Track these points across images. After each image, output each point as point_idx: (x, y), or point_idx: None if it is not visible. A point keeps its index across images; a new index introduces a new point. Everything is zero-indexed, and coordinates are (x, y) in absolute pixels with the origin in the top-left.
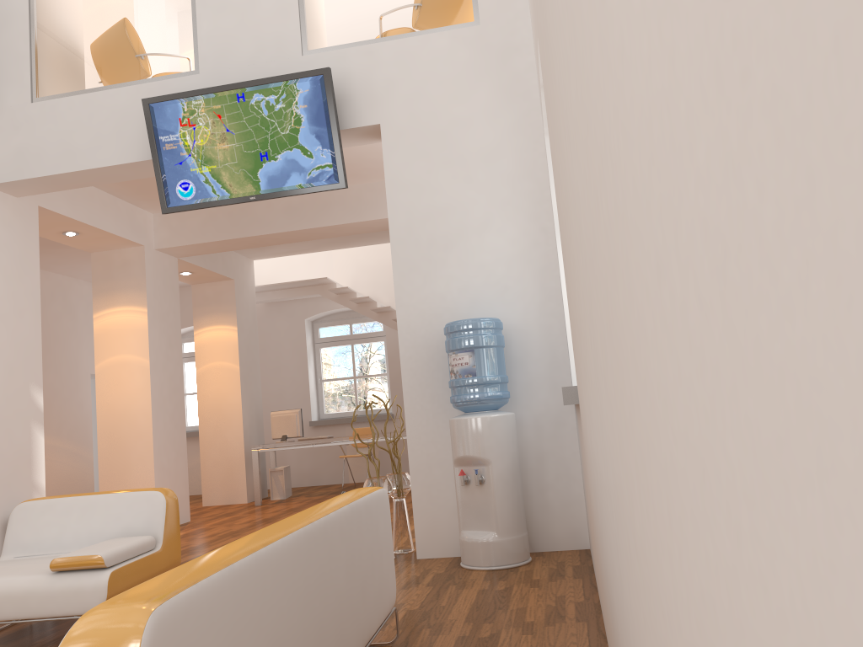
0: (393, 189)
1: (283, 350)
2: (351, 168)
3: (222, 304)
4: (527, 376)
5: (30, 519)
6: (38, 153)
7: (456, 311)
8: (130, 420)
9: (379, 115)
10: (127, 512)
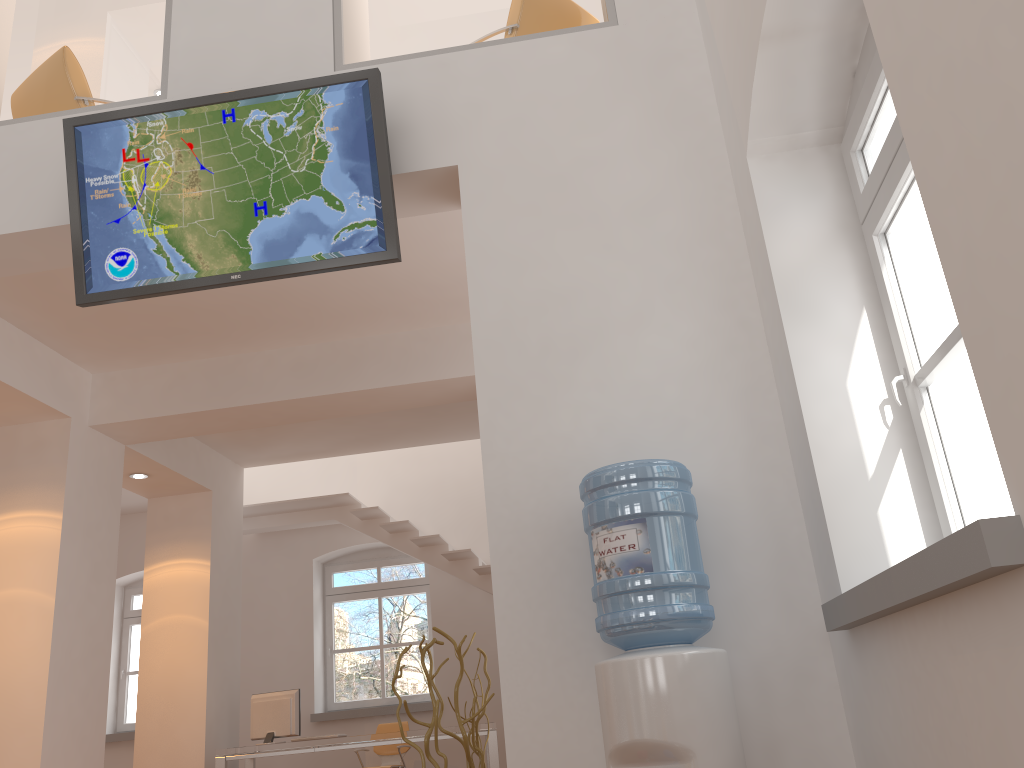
0: (480, 262)
1: (279, 604)
2: (396, 297)
3: (190, 527)
4: (735, 584)
5: None
6: None
7: (593, 464)
8: (9, 700)
9: (457, 153)
10: None
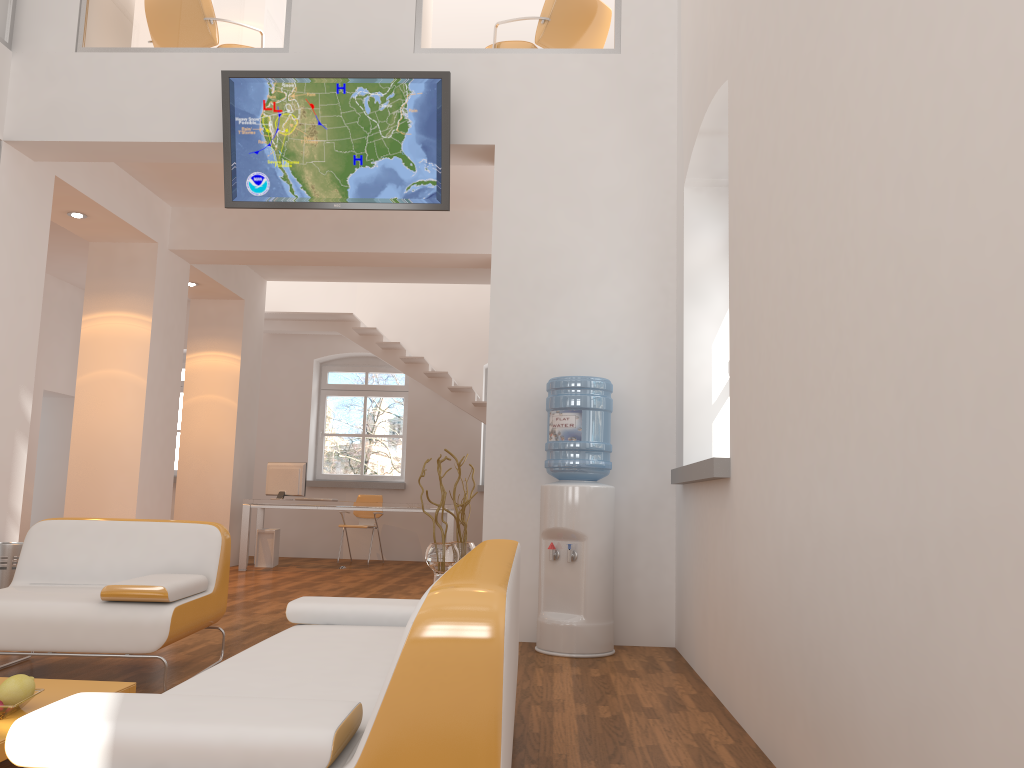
0: (502, 220)
1: (283, 392)
2: None
3: (225, 327)
4: (628, 449)
5: (53, 541)
6: (76, 113)
7: (556, 366)
8: (113, 449)
9: (495, 135)
10: (174, 546)
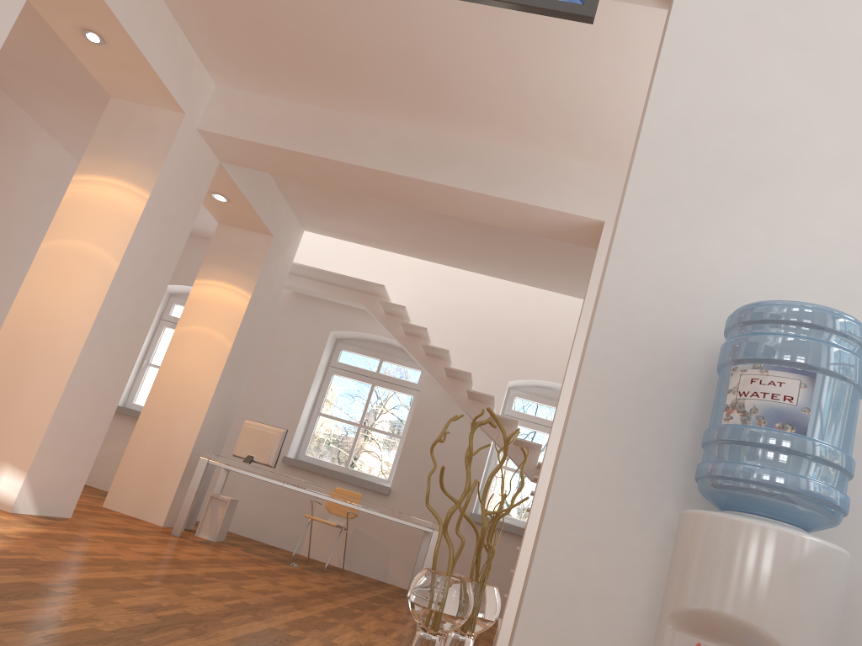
0: (677, 54)
1: (289, 357)
2: (517, 107)
3: (245, 260)
4: (850, 490)
5: None
6: None
7: (732, 305)
8: (52, 335)
9: None
10: None
